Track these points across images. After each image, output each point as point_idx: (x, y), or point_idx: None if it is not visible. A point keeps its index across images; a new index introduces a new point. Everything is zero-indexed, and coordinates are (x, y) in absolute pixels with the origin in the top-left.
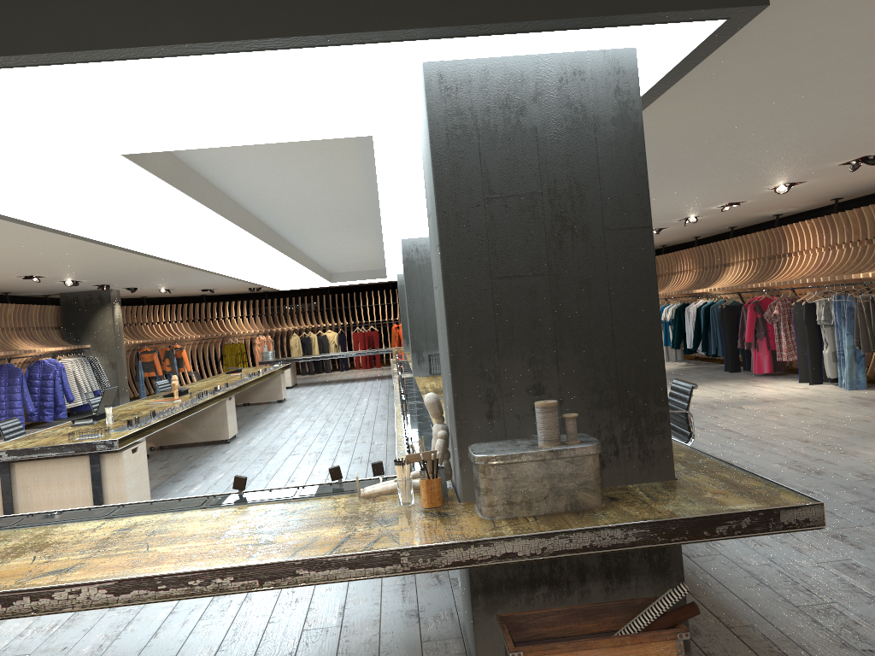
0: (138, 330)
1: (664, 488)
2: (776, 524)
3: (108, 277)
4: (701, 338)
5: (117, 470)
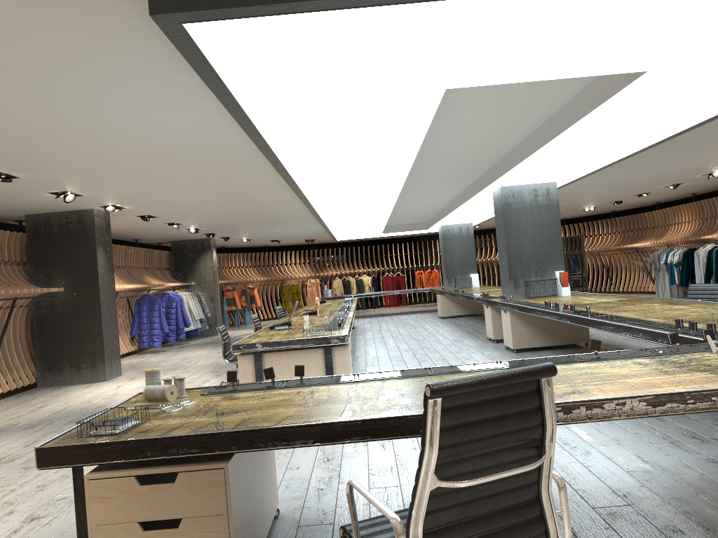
0: (220, 273)
1: None
2: None
3: (223, 225)
4: (714, 276)
5: (344, 360)
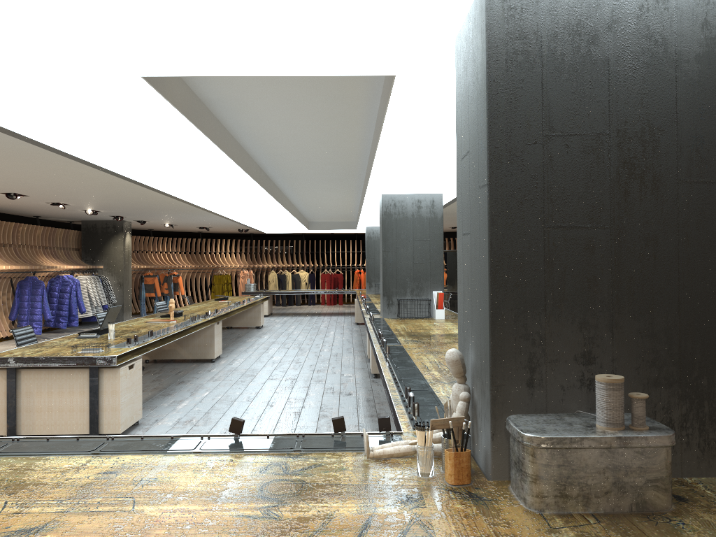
0: (144, 257)
1: None
2: None
3: (122, 209)
4: None
5: (113, 384)
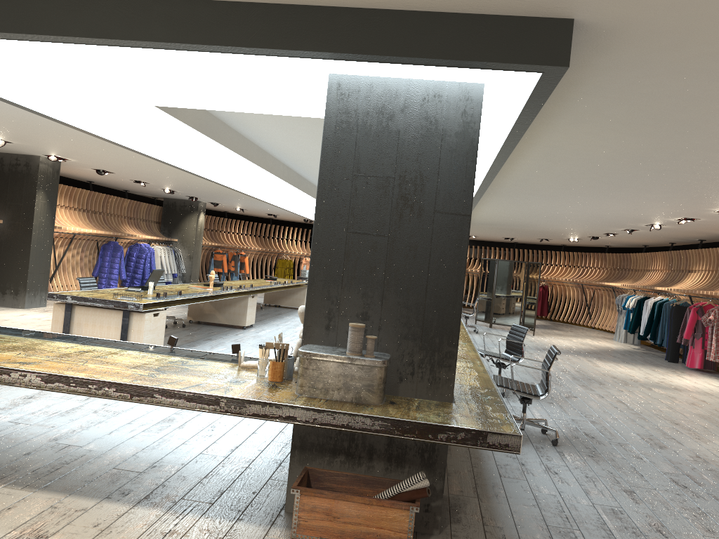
0: (217, 236)
1: (435, 405)
2: (483, 442)
3: (194, 191)
4: (651, 328)
5: (139, 325)
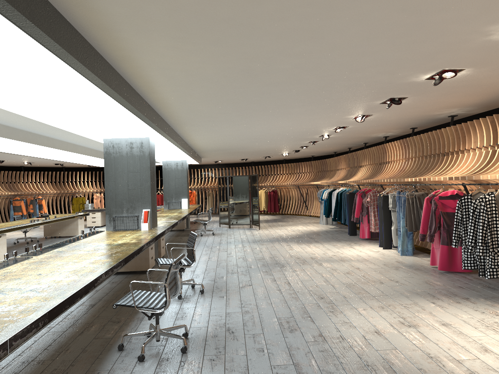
0: (15, 186)
1: None
2: None
3: None
4: (337, 212)
5: None
